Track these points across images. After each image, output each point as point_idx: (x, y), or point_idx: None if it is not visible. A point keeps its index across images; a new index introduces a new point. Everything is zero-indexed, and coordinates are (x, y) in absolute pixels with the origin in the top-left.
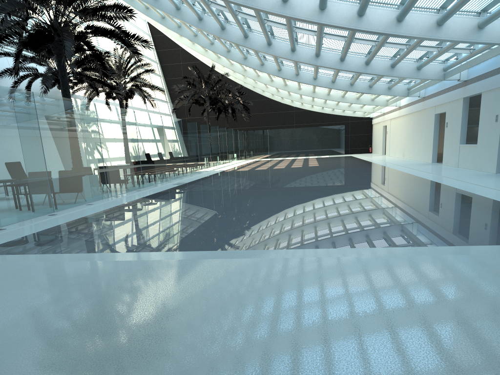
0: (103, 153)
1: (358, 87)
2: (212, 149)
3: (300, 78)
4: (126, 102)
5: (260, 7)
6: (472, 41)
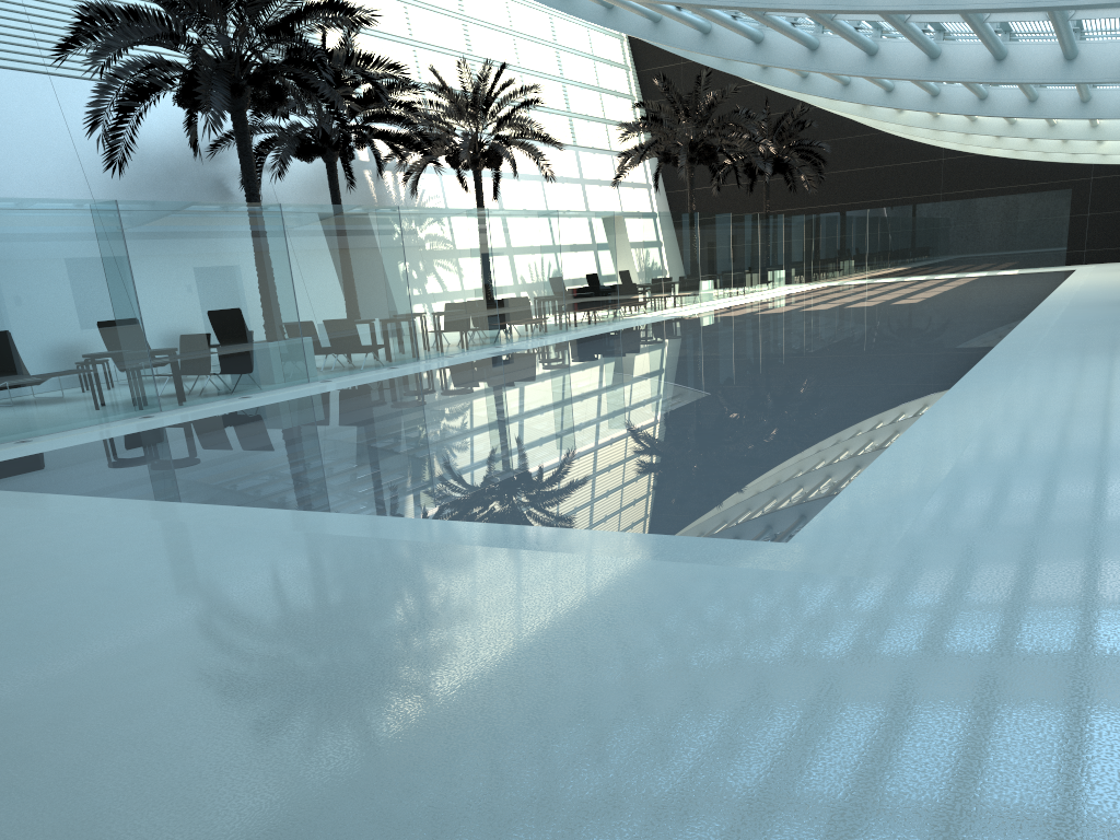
0: (298, 297)
1: (998, 103)
2: (671, 268)
3: (852, 93)
4: (497, 173)
5: None
6: (1016, 6)
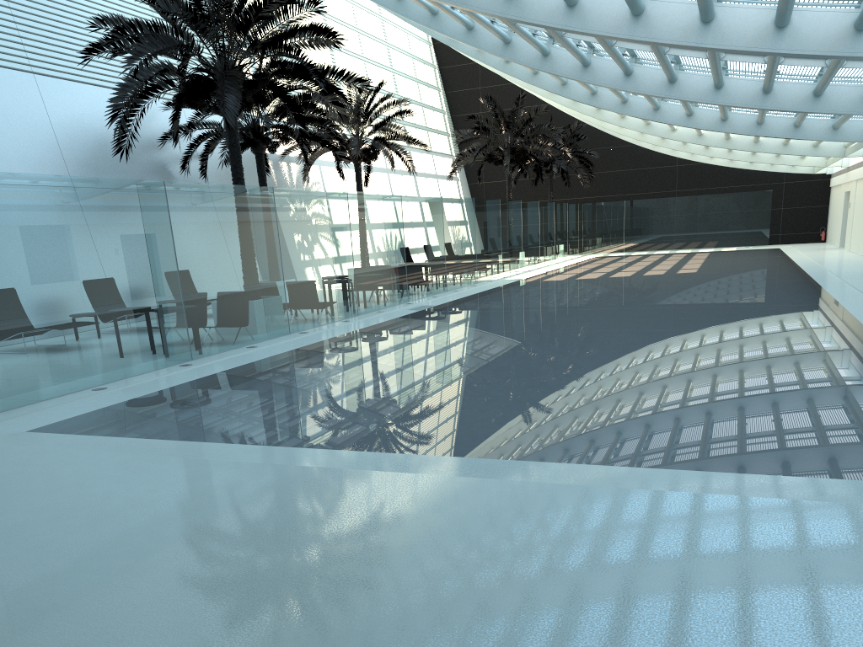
0: (283, 264)
1: (771, 127)
2: (506, 242)
3: (661, 116)
4: (368, 165)
5: (530, 18)
6: None
